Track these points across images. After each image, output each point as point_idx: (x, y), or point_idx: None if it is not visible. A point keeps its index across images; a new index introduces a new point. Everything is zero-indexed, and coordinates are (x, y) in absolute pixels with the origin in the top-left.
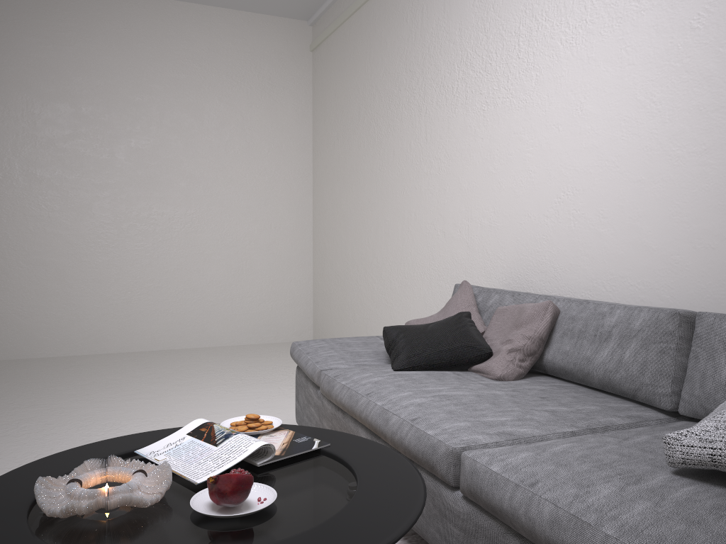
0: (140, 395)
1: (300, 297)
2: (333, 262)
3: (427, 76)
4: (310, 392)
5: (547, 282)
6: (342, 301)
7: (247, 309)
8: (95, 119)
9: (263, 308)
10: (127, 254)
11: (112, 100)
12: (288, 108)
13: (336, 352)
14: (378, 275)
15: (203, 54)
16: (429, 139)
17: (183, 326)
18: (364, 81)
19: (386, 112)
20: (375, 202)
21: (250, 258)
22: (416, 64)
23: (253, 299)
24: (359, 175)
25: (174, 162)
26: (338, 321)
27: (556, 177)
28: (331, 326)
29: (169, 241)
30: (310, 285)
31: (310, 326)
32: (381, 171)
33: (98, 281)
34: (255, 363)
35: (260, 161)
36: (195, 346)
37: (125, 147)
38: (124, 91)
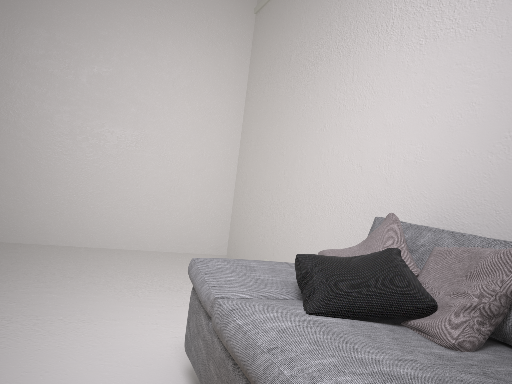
0: (51, 289)
1: (220, 217)
2: (251, 190)
3: (360, 20)
4: (201, 321)
5: (485, 227)
6: (255, 224)
7: (174, 222)
8: (65, 45)
9: (188, 223)
10: (77, 162)
11: (82, 31)
12: (230, 57)
13: (238, 277)
14: (290, 204)
15: (164, 3)
16: (355, 79)
17: (118, 230)
18: (297, 33)
19: (315, 58)
20: (295, 138)
21: (182, 179)
22: (350, 10)
23: (180, 214)
24: (283, 115)
25: (128, 90)
26: (249, 241)
27: (511, 109)
28: (243, 246)
29: (115, 156)
30: (230, 209)
31: (226, 243)
32: (304, 111)
33: (50, 182)
34: (171, 270)
35: (201, 99)
36: (125, 248)
37: (88, 72)
38: (93, 25)
